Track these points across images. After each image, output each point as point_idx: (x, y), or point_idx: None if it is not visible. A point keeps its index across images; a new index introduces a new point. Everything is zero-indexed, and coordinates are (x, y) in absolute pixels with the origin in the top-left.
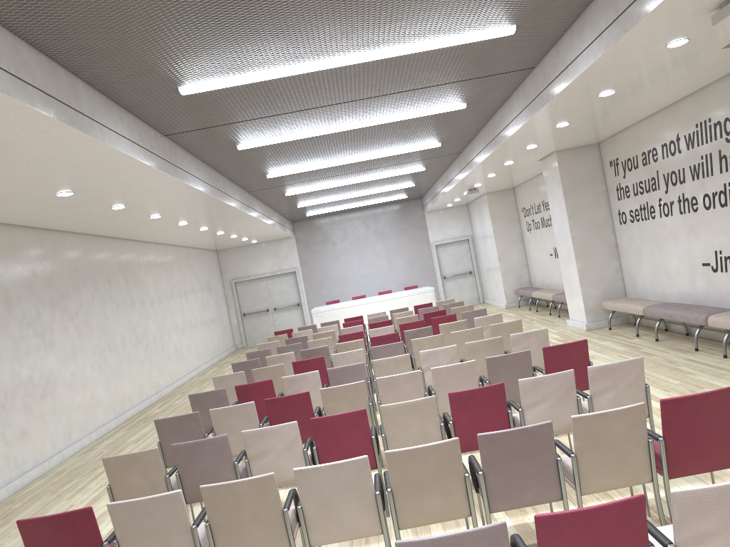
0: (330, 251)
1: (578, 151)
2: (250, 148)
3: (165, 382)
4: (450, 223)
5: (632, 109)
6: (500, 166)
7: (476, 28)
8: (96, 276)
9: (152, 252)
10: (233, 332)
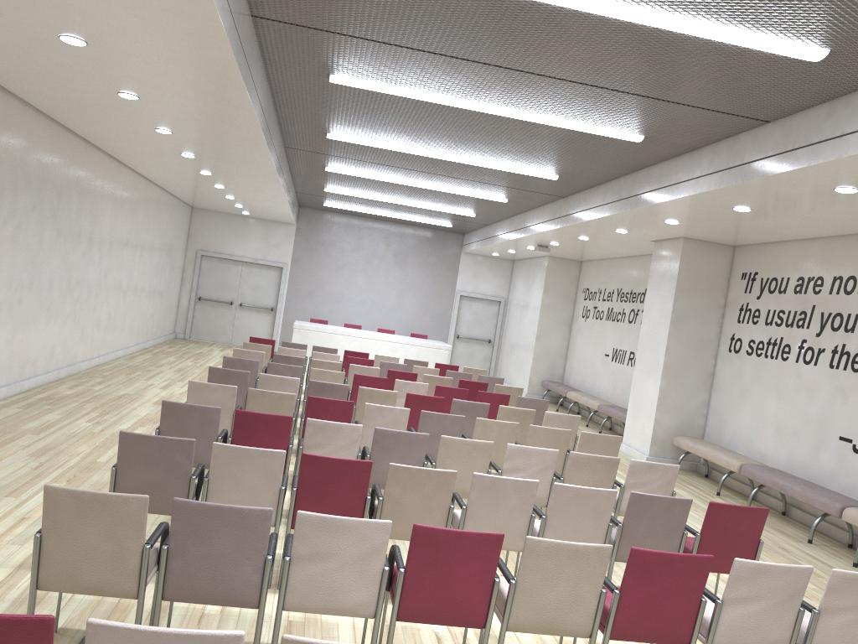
0: (334, 258)
1: (709, 247)
2: (343, 86)
3: (84, 354)
4: (486, 275)
5: (831, 221)
6: (608, 231)
7: (784, 32)
8: (46, 182)
9: (123, 179)
10: (178, 315)
